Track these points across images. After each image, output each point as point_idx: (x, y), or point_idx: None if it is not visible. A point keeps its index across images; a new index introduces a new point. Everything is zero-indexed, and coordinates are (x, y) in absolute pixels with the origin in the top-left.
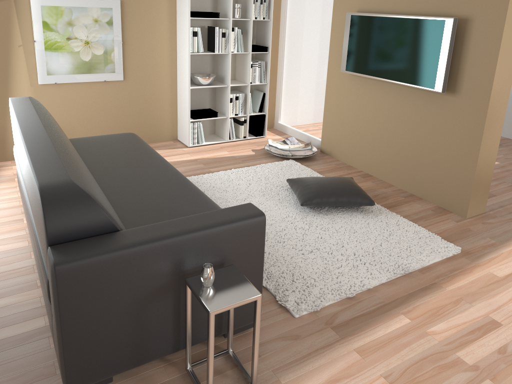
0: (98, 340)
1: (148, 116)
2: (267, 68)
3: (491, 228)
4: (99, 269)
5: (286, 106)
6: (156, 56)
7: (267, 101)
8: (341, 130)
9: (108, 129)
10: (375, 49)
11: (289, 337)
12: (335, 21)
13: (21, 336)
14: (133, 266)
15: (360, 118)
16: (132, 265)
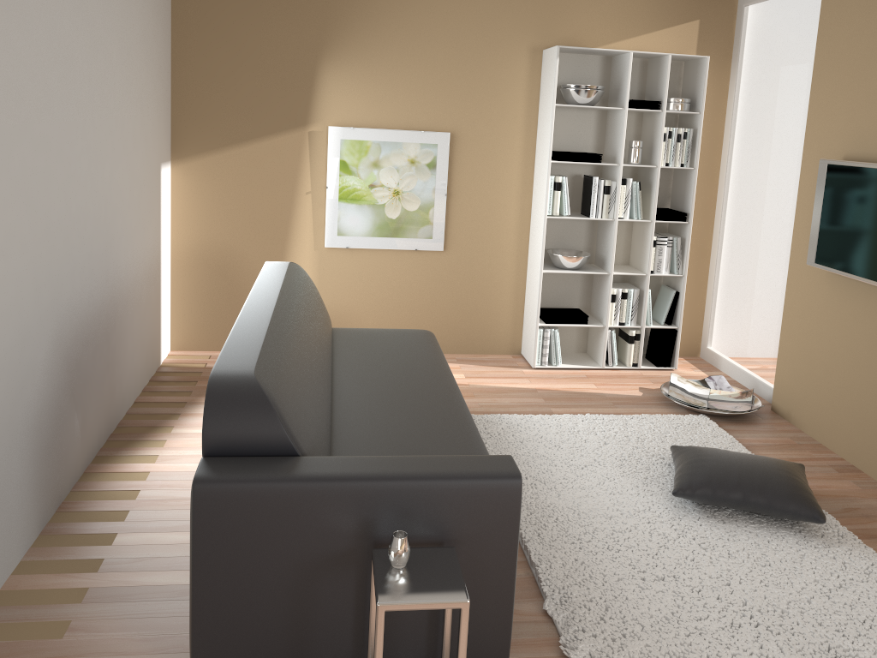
0: (241, 610)
1: (477, 310)
2: (685, 249)
3: None
4: (251, 502)
5: (721, 319)
6: (498, 217)
7: (682, 306)
8: (809, 373)
9: (414, 323)
10: (867, 228)
11: None
12: (805, 174)
13: (180, 588)
14: (298, 510)
15: (842, 355)
16: (297, 507)
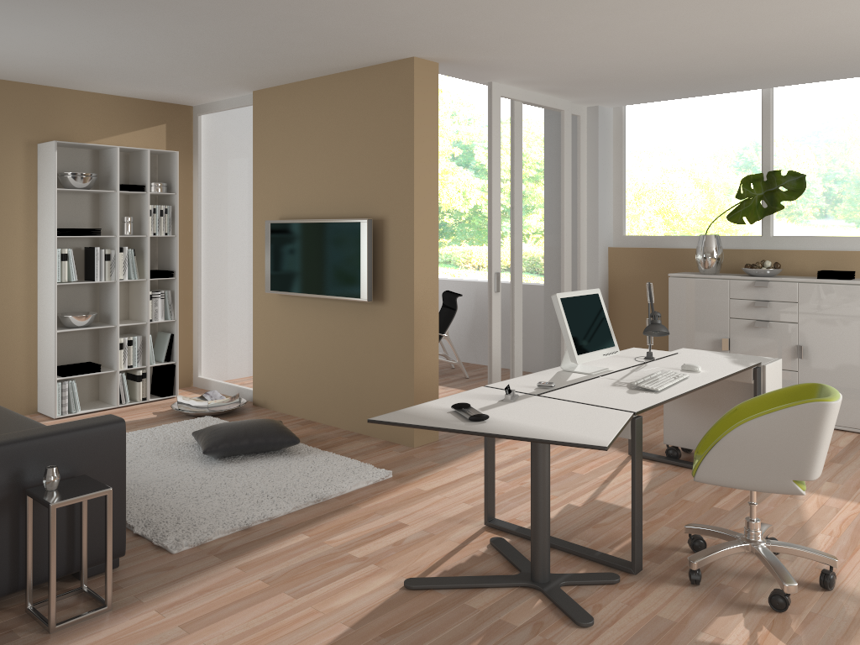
0: None
1: None
2: (175, 299)
3: (438, 452)
4: None
5: (207, 351)
6: (5, 291)
7: (177, 344)
8: (275, 369)
9: None
10: (299, 261)
11: (161, 569)
12: (256, 232)
13: None
14: None
15: (295, 349)
16: None
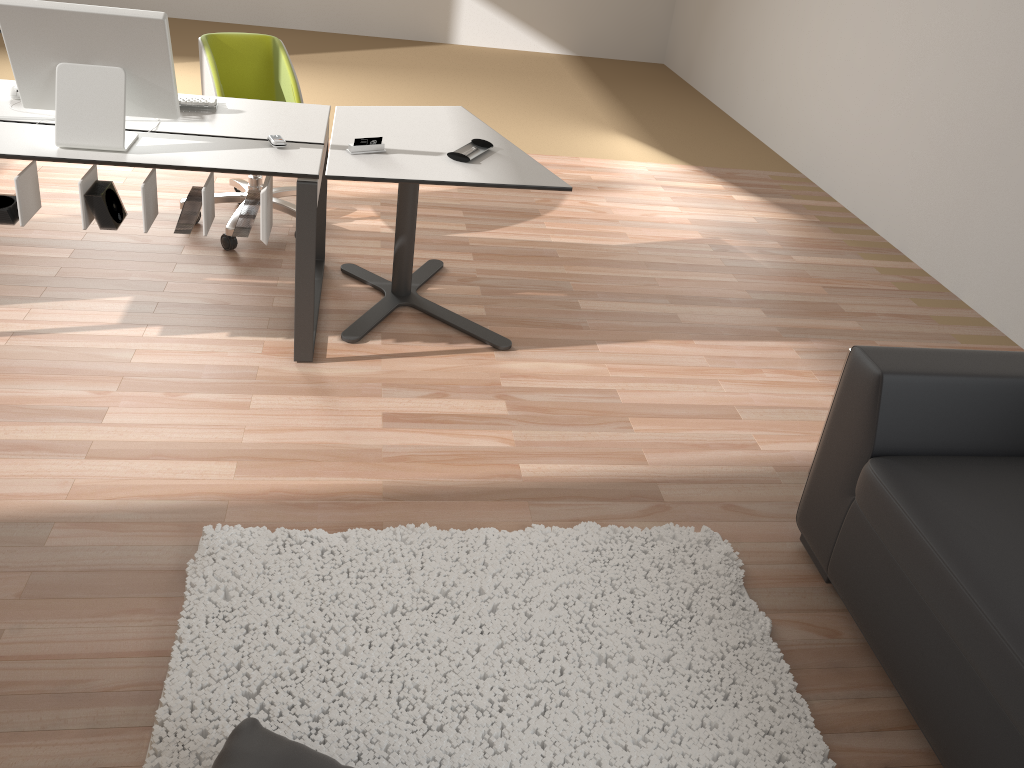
0: None
1: None
2: None
3: None
4: None
5: None
6: None
7: None
8: None
9: None
10: None
11: (740, 511)
12: None
13: None
14: None
15: None
16: None
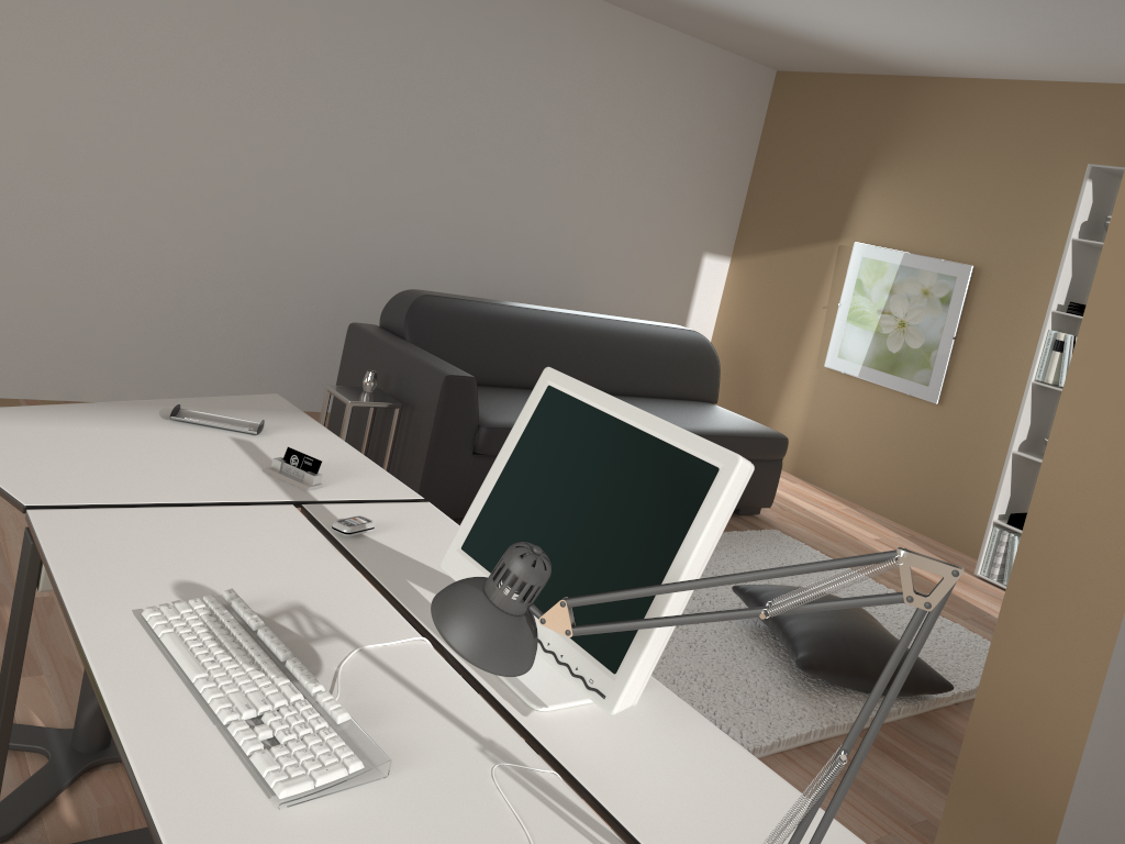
0: (344, 408)
1: (962, 491)
2: None
3: None
4: (360, 343)
5: None
6: (1012, 381)
7: None
8: None
9: (889, 480)
10: None
11: None
12: None
13: None
14: (371, 355)
15: None
16: (371, 353)
